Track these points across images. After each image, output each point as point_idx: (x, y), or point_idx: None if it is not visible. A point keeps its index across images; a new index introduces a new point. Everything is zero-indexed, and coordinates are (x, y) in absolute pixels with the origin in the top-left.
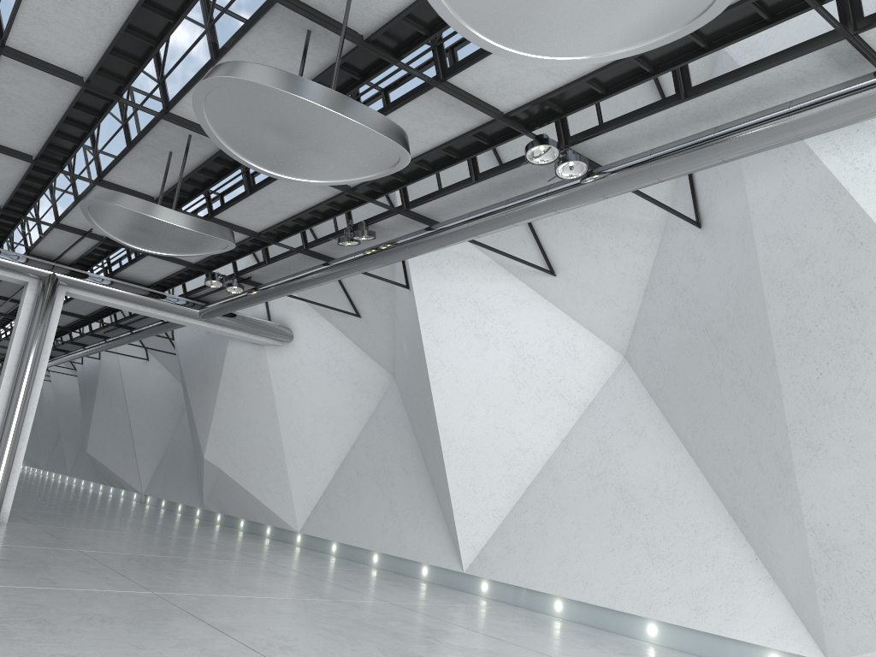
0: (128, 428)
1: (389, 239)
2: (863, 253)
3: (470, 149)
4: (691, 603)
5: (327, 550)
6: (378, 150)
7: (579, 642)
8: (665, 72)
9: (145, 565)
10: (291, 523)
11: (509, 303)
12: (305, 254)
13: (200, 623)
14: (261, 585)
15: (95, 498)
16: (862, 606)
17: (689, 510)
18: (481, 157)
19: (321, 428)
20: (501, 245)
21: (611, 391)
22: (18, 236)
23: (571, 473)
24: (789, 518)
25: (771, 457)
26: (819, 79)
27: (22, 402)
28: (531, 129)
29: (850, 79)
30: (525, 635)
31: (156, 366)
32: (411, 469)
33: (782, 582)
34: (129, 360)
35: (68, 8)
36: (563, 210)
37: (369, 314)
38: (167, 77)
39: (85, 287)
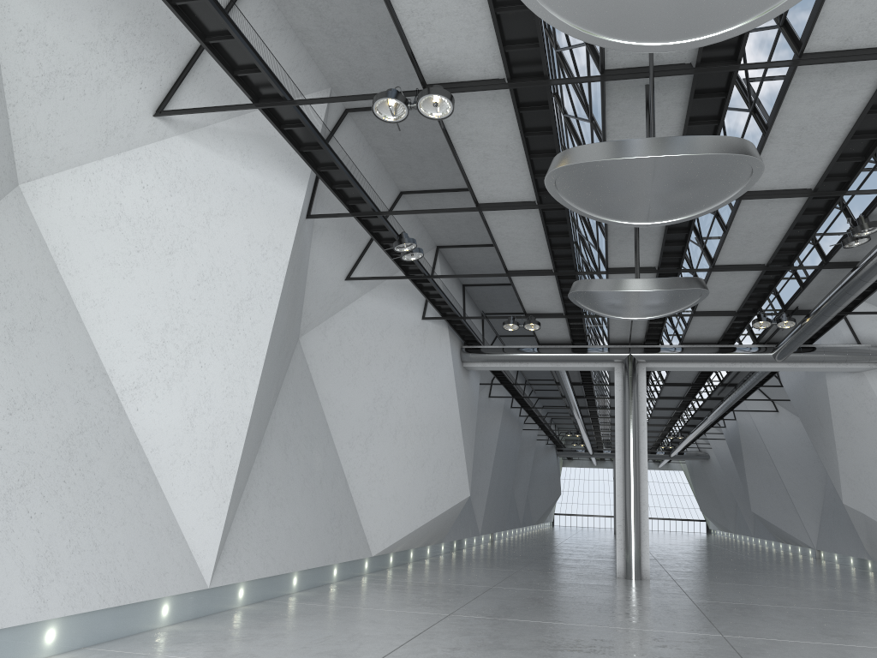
0: (780, 482)
1: None
2: None
3: None
4: None
5: None
6: (713, 166)
7: None
8: None
9: (745, 613)
10: None
11: None
12: (827, 268)
13: None
14: (863, 634)
15: (766, 556)
16: None
17: None
18: None
19: None
20: None
21: None
22: (591, 332)
23: None
24: None
25: None
26: None
27: (633, 471)
28: None
29: None
30: None
31: (787, 416)
32: None
33: None
34: (760, 415)
35: (490, 162)
36: None
37: None
38: None
39: (658, 359)
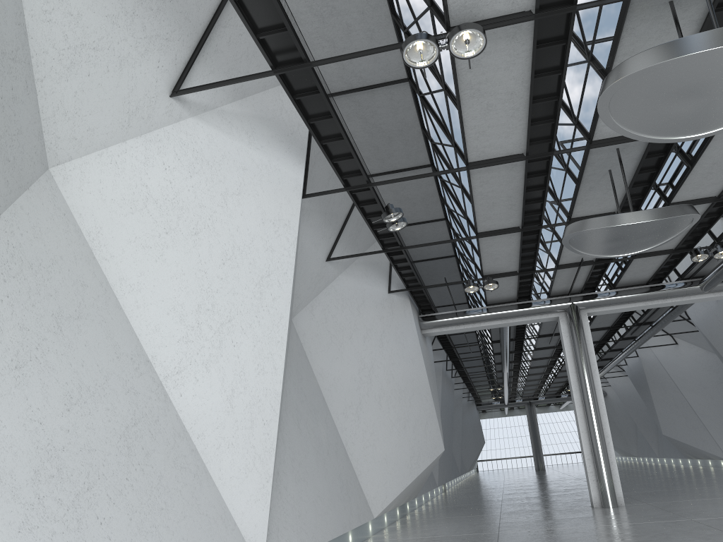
0: (687, 405)
1: None
2: None
3: None
4: None
5: None
6: None
7: None
8: None
9: None
10: None
11: None
12: None
13: None
14: None
15: (687, 471)
16: None
17: None
18: None
19: None
20: None
21: None
22: (537, 287)
23: None
24: None
25: None
26: None
27: (593, 407)
28: None
29: None
30: None
31: (686, 346)
32: None
33: None
34: (661, 349)
35: (491, 113)
36: None
37: None
38: (577, 116)
39: (598, 304)
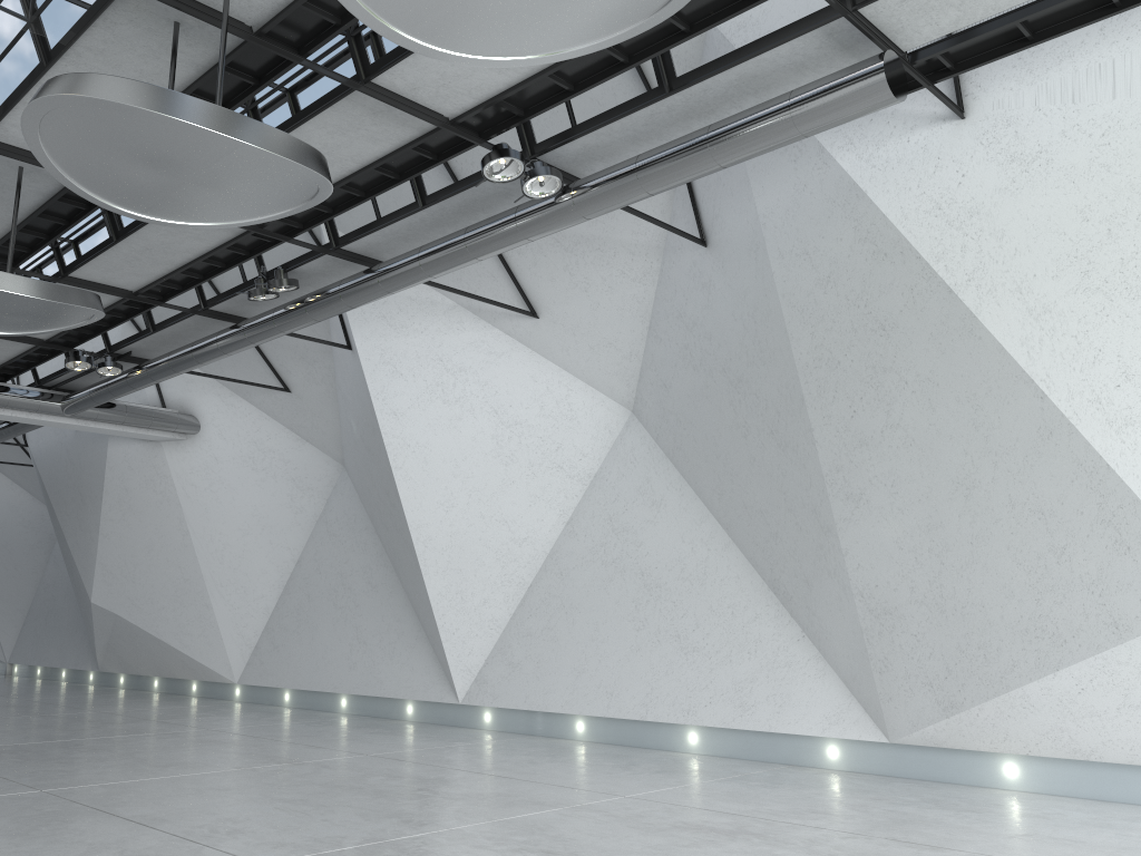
0: None
1: (318, 288)
2: (888, 266)
3: (411, 166)
4: (735, 699)
5: (278, 701)
6: (289, 179)
7: (608, 766)
8: (643, 61)
9: (25, 756)
10: (225, 673)
11: (483, 357)
12: (205, 316)
13: (114, 819)
14: (192, 759)
15: None
16: (920, 674)
17: (724, 589)
18: (427, 175)
19: (252, 543)
20: (466, 284)
21: (620, 455)
22: None
23: (580, 562)
24: (834, 584)
25: (809, 515)
26: (820, 63)
27: None
28: (487, 138)
29: (854, 64)
30: (542, 768)
31: (6, 485)
32: (378, 582)
33: (833, 659)
34: None
35: None
36: (537, 237)
37: (301, 387)
38: None
39: None
